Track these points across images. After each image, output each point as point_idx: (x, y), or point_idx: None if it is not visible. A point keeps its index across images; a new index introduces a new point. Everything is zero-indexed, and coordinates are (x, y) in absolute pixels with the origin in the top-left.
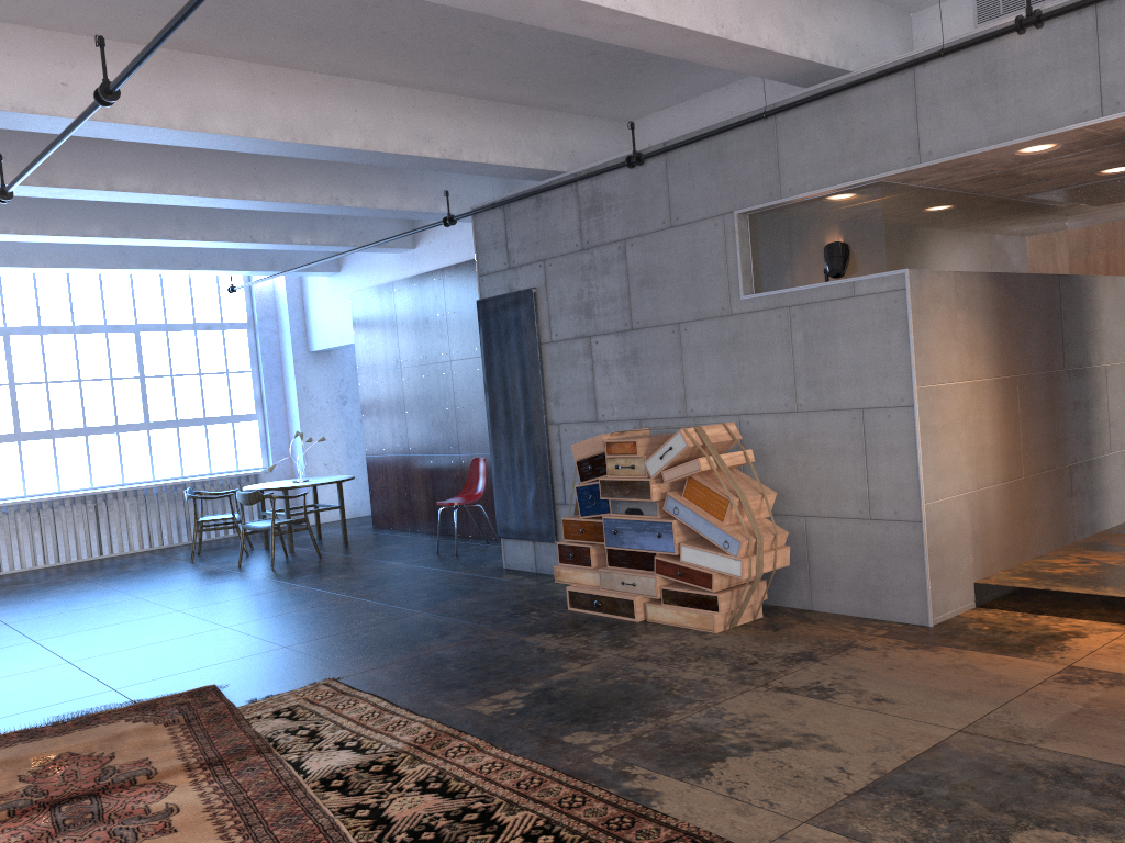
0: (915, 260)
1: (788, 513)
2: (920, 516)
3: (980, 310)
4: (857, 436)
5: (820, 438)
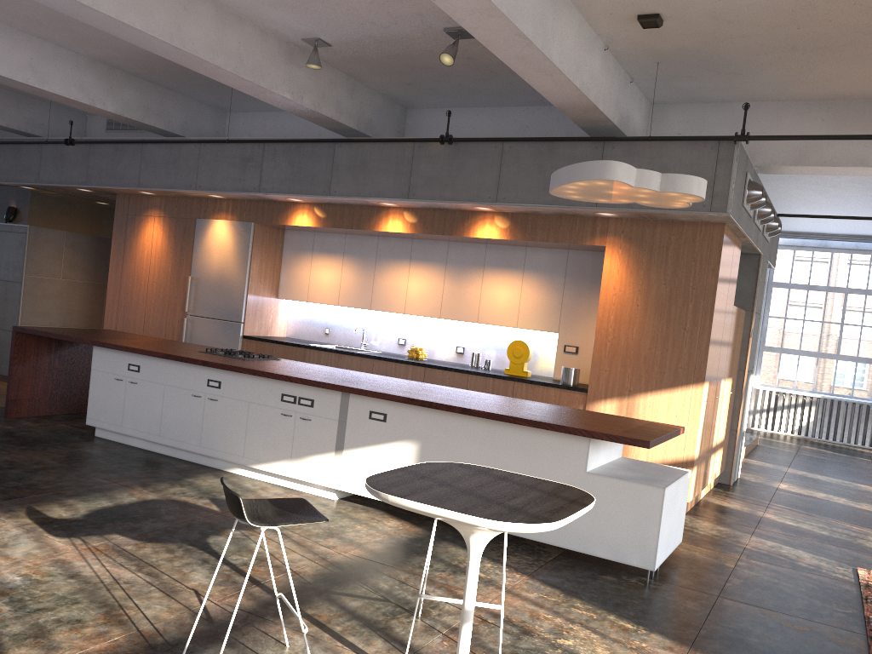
0: (51, 223)
1: None
2: None
3: (83, 251)
4: (4, 292)
5: None
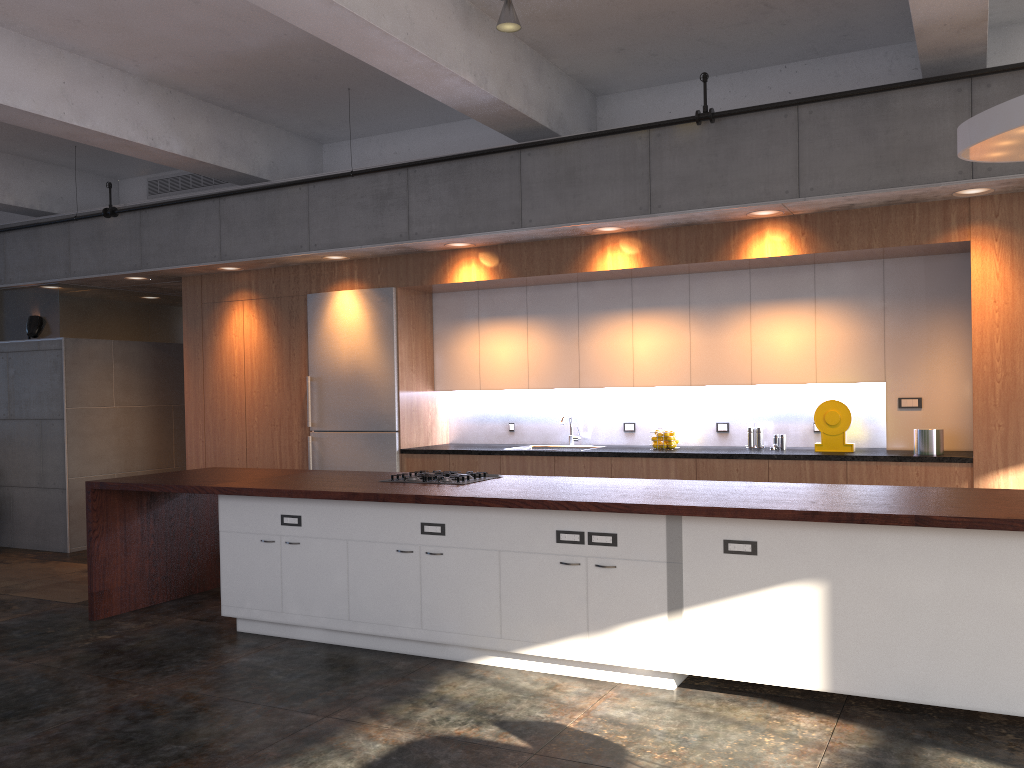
0: (90, 331)
1: (3, 484)
2: (65, 485)
3: (138, 364)
4: (38, 436)
5: (20, 436)
